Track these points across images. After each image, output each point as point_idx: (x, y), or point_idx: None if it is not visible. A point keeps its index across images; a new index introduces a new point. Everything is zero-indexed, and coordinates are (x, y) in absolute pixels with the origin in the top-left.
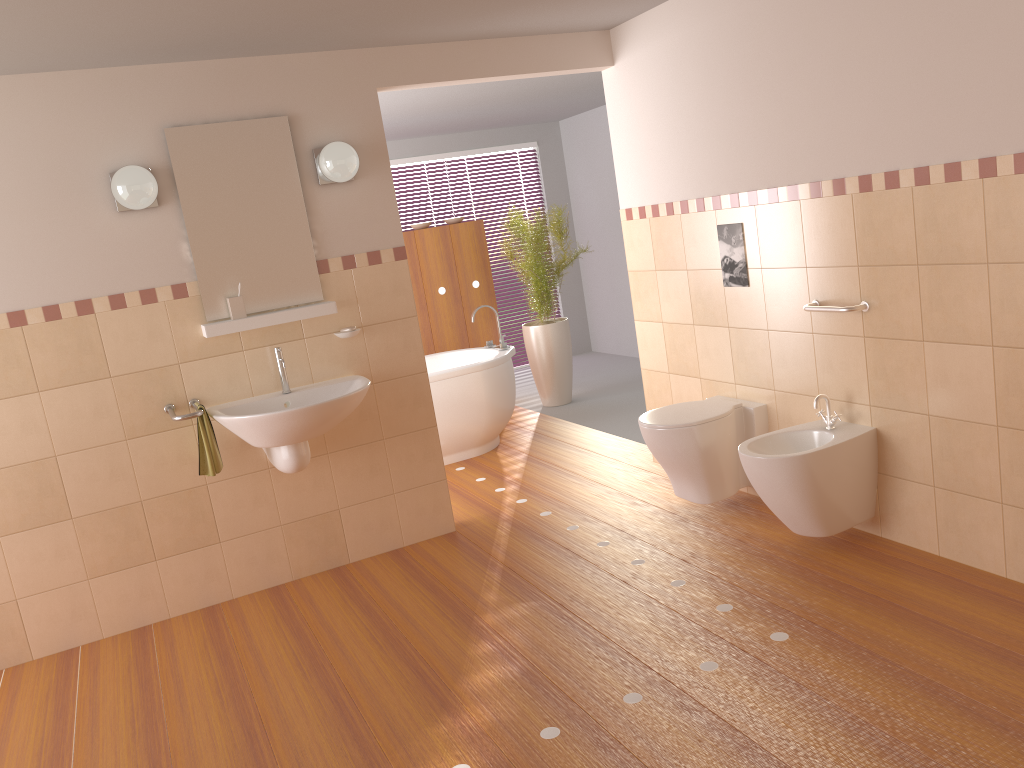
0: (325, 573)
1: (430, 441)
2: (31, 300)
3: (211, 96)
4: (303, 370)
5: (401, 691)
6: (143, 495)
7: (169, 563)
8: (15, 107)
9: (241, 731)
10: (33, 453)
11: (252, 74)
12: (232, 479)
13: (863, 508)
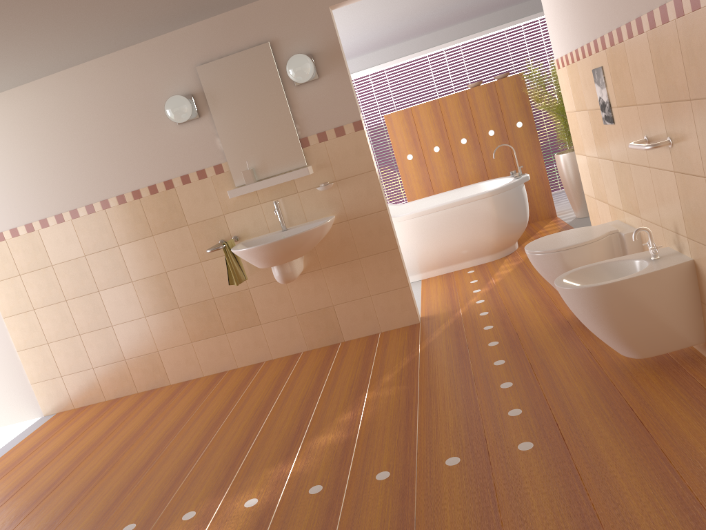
0: (326, 347)
1: (394, 259)
2: (142, 183)
3: (221, 39)
4: (299, 214)
5: (279, 439)
6: (214, 295)
7: (233, 335)
8: (119, 71)
9: (196, 448)
10: (155, 270)
11: (244, 18)
12: (263, 285)
13: (685, 335)
